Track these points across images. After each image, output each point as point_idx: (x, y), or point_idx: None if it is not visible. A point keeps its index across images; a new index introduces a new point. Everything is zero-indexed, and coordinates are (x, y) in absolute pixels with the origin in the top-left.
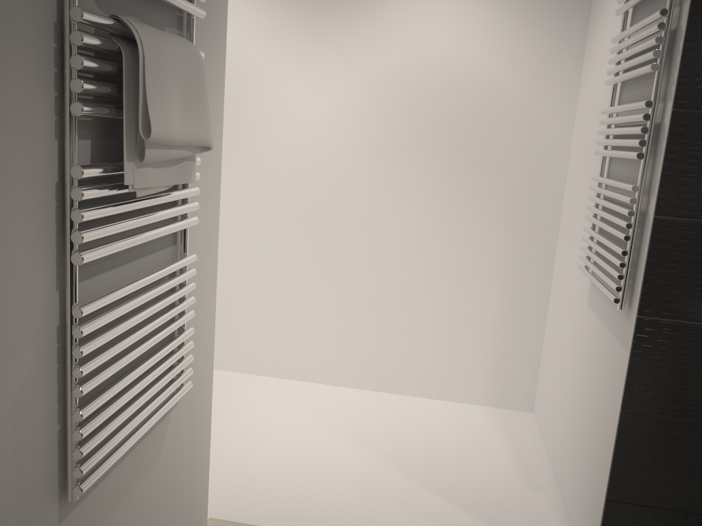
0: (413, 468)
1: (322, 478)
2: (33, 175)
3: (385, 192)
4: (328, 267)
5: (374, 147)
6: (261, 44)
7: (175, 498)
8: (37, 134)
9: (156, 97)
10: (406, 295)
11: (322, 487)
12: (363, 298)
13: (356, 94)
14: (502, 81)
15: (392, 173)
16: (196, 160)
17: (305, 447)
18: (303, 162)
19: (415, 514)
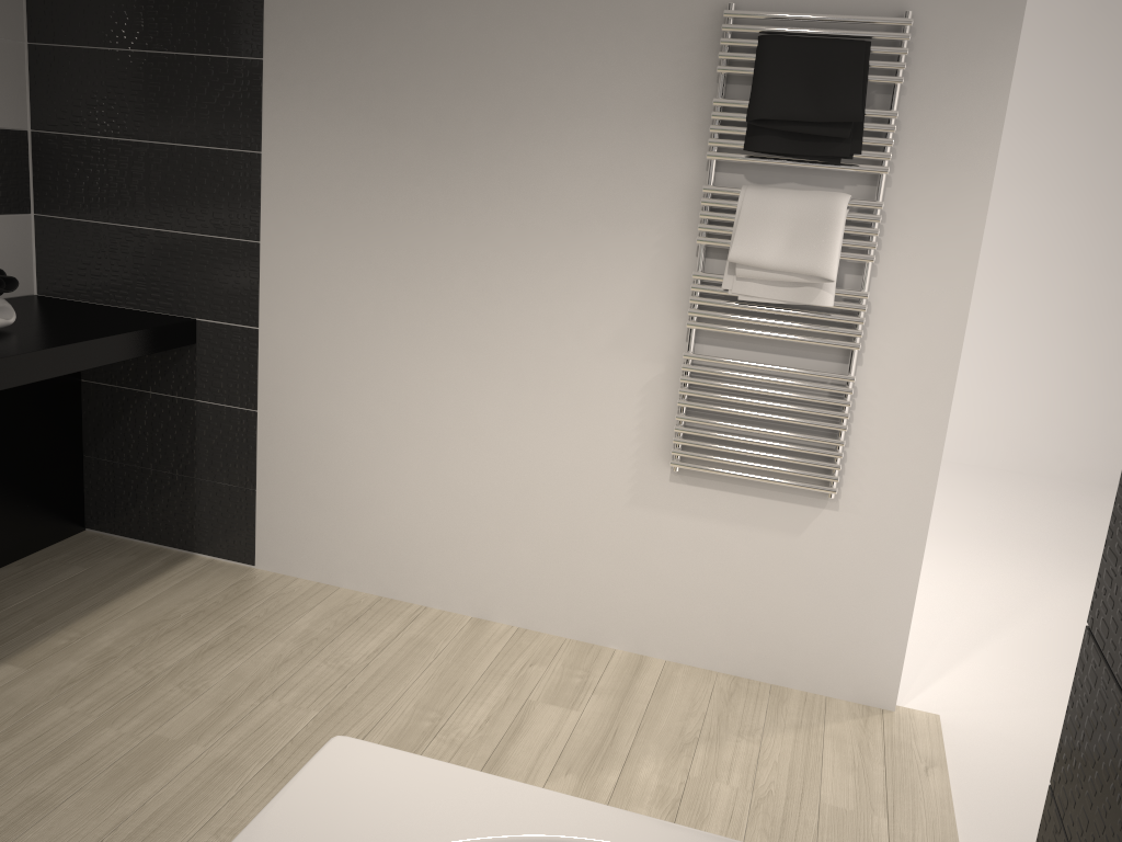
0: None
1: None
2: (675, 273)
3: None
4: None
5: None
6: None
7: (824, 595)
8: (681, 252)
9: (746, 235)
10: None
11: None
12: None
13: None
14: None
15: None
16: (827, 289)
17: None
18: None
19: None
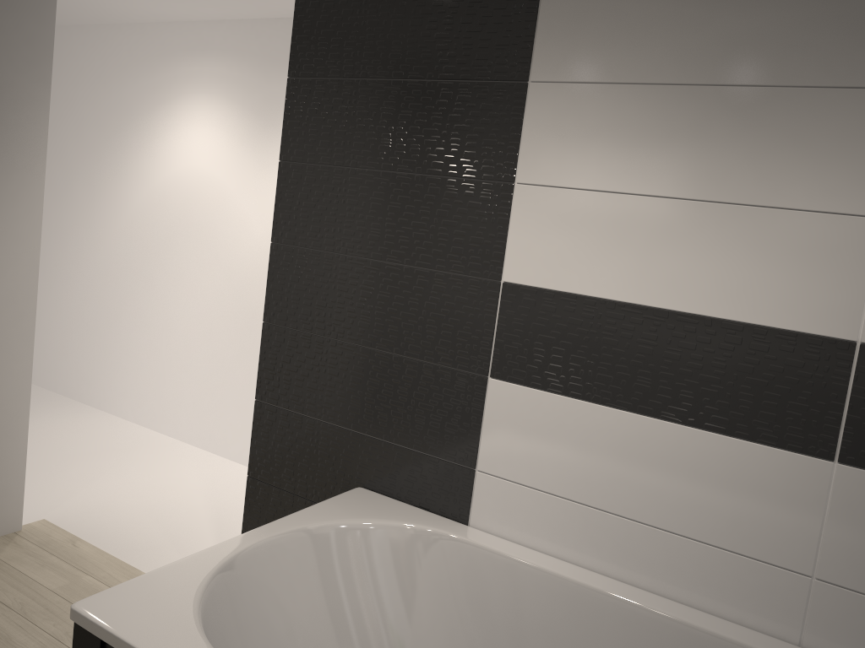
0: (229, 533)
1: (152, 520)
2: None
3: None
4: None
5: None
6: (232, 174)
7: None
8: None
9: None
10: None
11: (143, 525)
12: None
13: None
14: None
15: None
16: None
17: (171, 502)
18: (252, 272)
19: (182, 555)
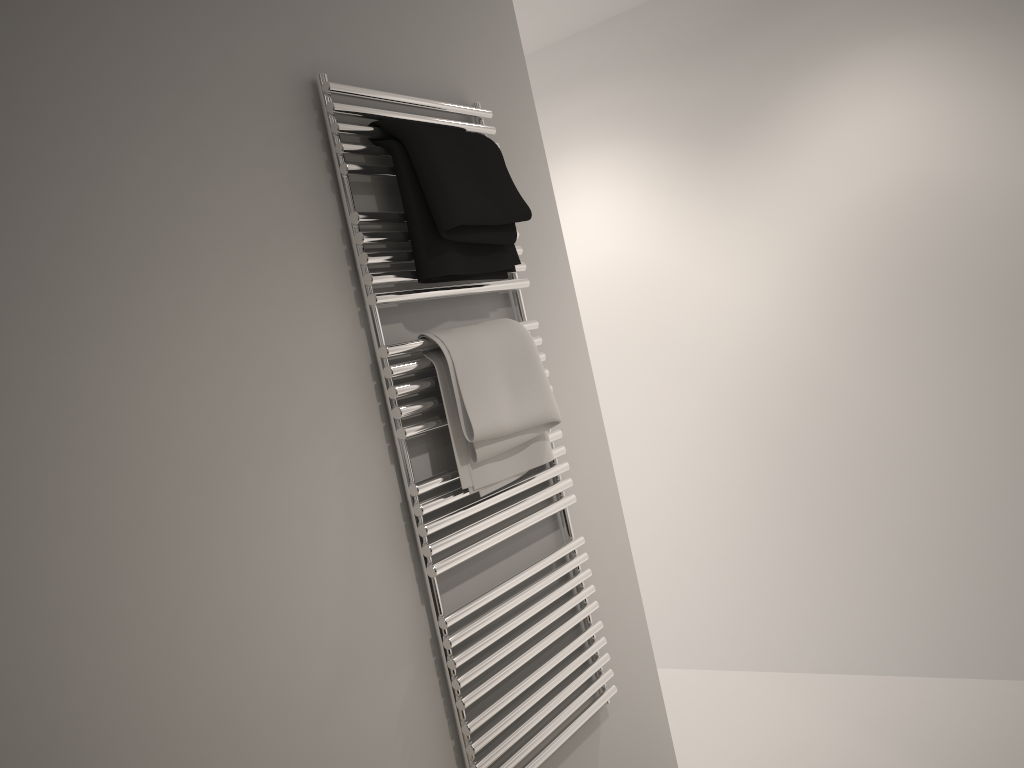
0: None
1: None
2: (377, 503)
3: (884, 382)
4: (834, 504)
5: (849, 325)
6: (668, 241)
7: None
8: (373, 466)
9: (474, 396)
10: (964, 524)
11: None
12: (898, 540)
13: (803, 264)
14: (1013, 181)
15: (886, 354)
16: (547, 437)
17: None
18: (759, 370)
19: None
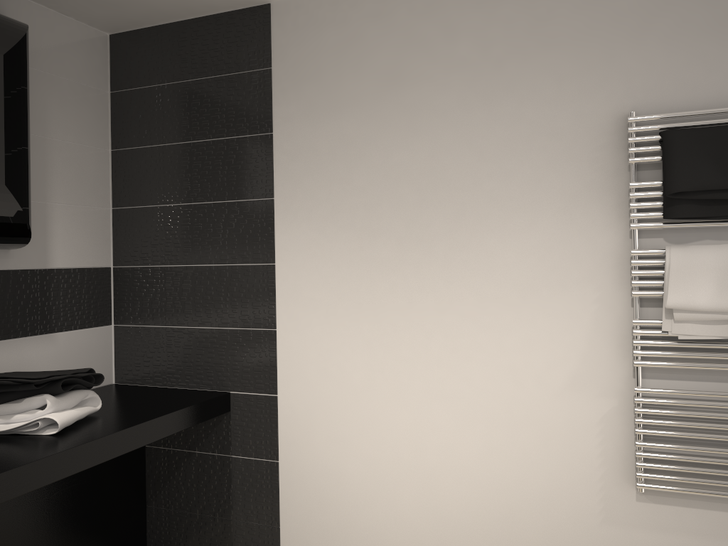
0: None
1: None
2: (615, 322)
3: None
4: None
5: None
6: None
7: None
8: (618, 304)
9: (678, 285)
10: None
11: None
12: None
13: None
14: None
15: None
16: None
17: None
18: None
19: None
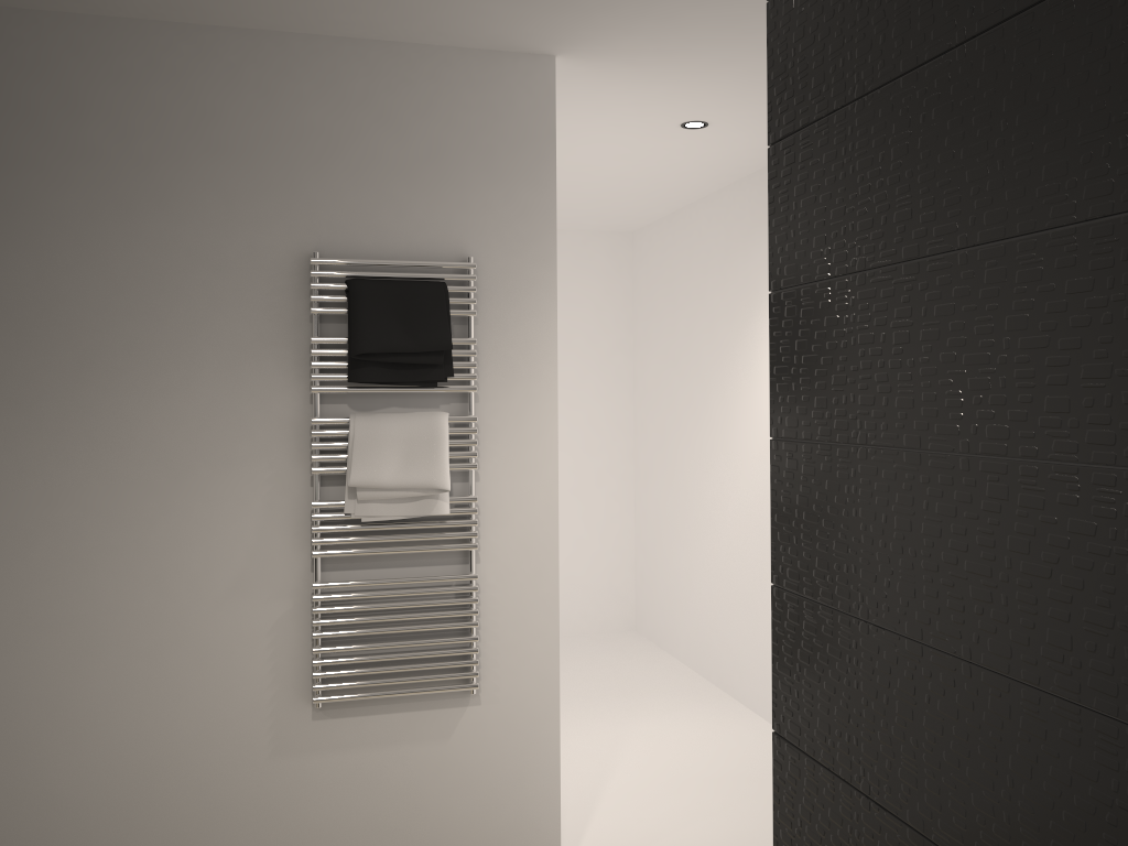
0: None
1: None
2: (292, 505)
3: None
4: None
5: None
6: None
7: (481, 792)
8: (295, 484)
9: (363, 459)
10: None
11: None
12: None
13: None
14: None
15: None
16: (443, 498)
17: None
18: None
19: None
